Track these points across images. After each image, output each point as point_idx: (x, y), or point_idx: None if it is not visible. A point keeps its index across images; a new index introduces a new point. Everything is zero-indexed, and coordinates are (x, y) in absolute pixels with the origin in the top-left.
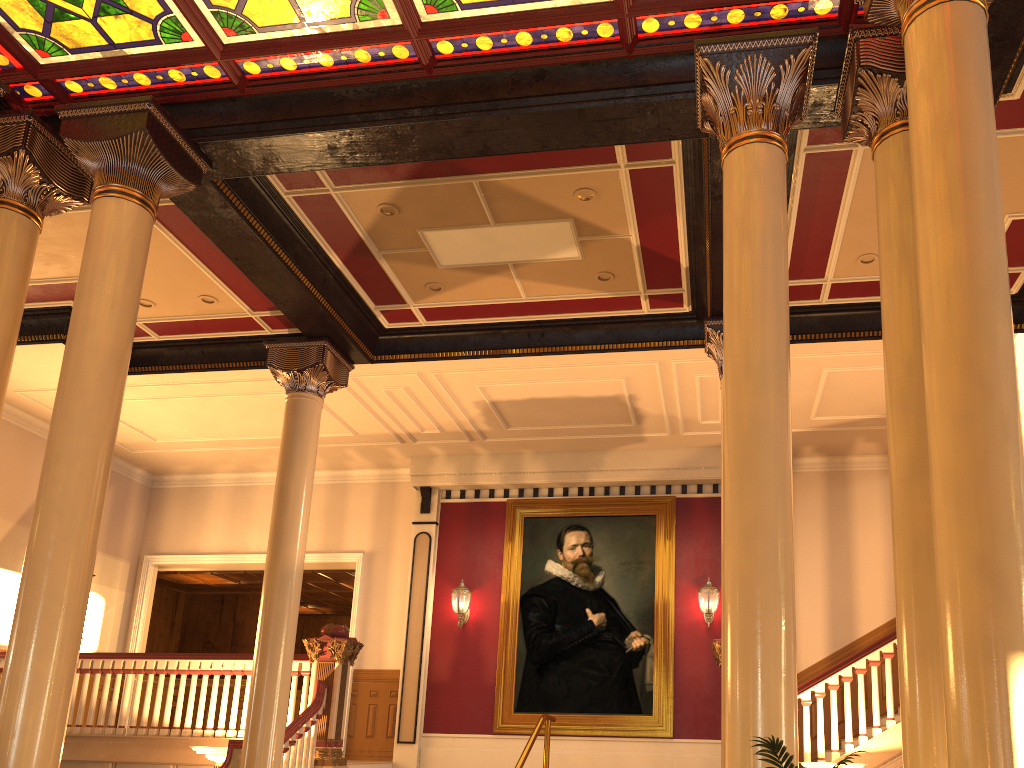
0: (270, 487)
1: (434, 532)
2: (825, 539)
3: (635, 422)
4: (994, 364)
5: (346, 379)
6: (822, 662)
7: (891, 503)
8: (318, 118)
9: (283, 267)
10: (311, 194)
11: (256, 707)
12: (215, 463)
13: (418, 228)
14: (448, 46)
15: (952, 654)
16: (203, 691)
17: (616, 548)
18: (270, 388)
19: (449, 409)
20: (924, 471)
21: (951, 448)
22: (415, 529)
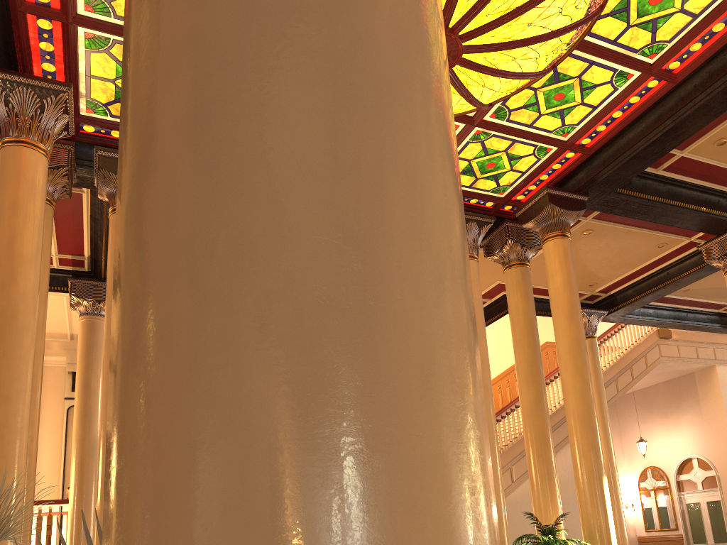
0: None
1: None
2: None
3: None
4: (589, 376)
5: None
6: None
7: (525, 418)
8: None
9: None
10: None
11: (81, 537)
12: None
13: None
14: None
15: (584, 477)
16: None
17: None
18: None
19: None
20: (539, 406)
21: (579, 405)
22: (67, 403)
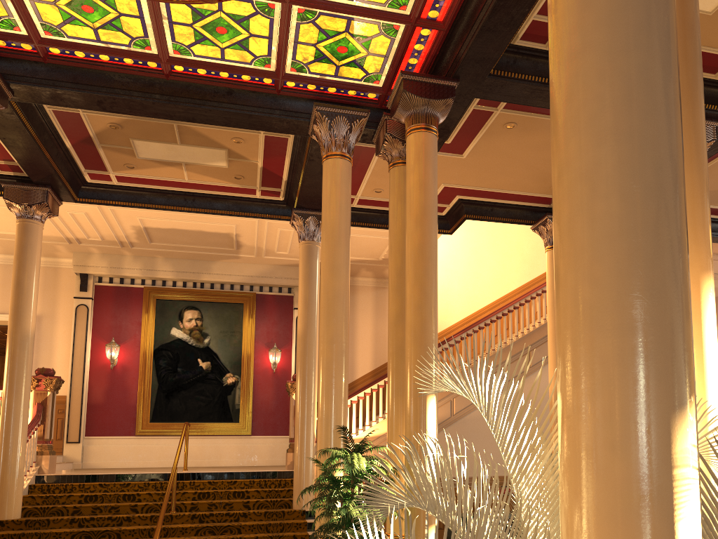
0: None
1: (91, 305)
2: None
3: (236, 248)
4: (430, 287)
5: (58, 211)
6: None
7: (388, 330)
8: (95, 86)
9: (37, 147)
10: (66, 111)
11: (9, 419)
12: None
13: (131, 137)
14: (181, 68)
15: (409, 394)
16: None
17: (218, 322)
18: None
19: (113, 228)
20: (402, 319)
21: (413, 318)
22: (76, 302)
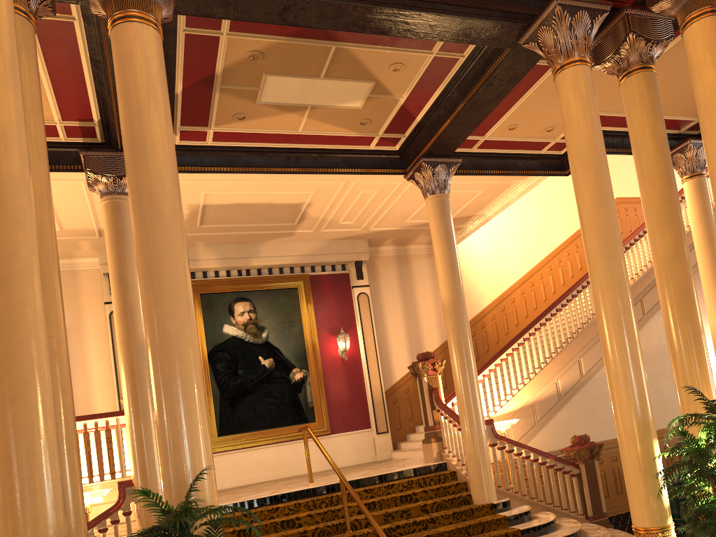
0: None
1: None
2: (401, 298)
3: (297, 222)
4: None
5: None
6: (408, 374)
7: (660, 270)
8: None
9: None
10: (206, 34)
11: (144, 452)
12: None
13: (265, 72)
14: None
15: None
16: None
17: (273, 312)
18: None
19: None
20: (680, 254)
21: None
22: (108, 308)
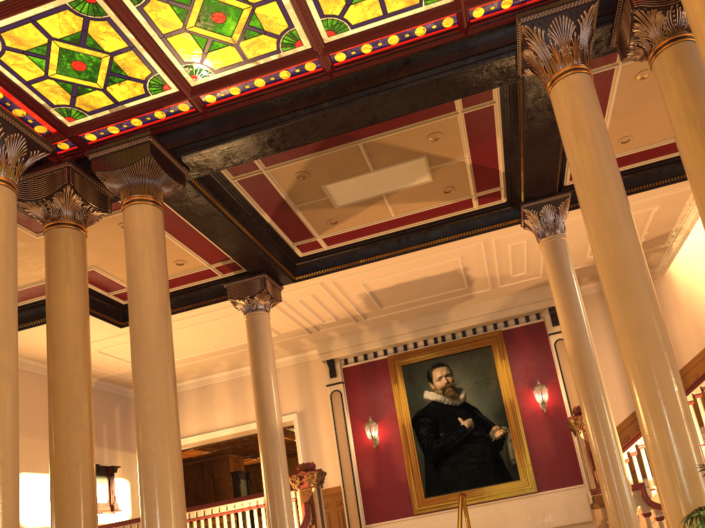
0: (223, 382)
1: (342, 389)
2: (609, 337)
3: (467, 285)
4: None
5: (280, 296)
6: (627, 419)
7: None
8: (260, 122)
9: (236, 229)
10: (250, 176)
11: None
12: (183, 374)
13: (322, 184)
14: (342, 56)
15: None
16: (225, 526)
17: (469, 373)
18: (220, 315)
19: (341, 303)
20: None
21: None
22: (329, 389)
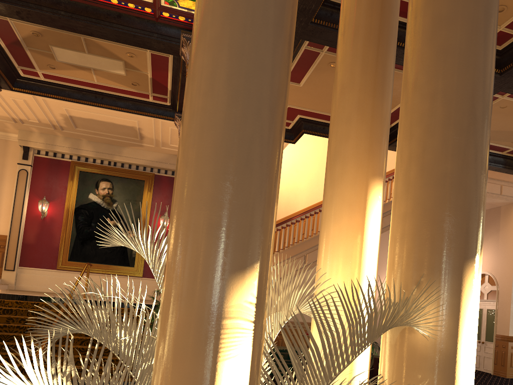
0: None
1: (30, 170)
2: None
3: (140, 138)
4: None
5: None
6: None
7: None
8: None
9: None
10: None
11: None
12: None
13: (50, 44)
14: None
15: None
16: None
17: (124, 192)
18: None
19: (46, 114)
20: None
21: None
22: (19, 167)
